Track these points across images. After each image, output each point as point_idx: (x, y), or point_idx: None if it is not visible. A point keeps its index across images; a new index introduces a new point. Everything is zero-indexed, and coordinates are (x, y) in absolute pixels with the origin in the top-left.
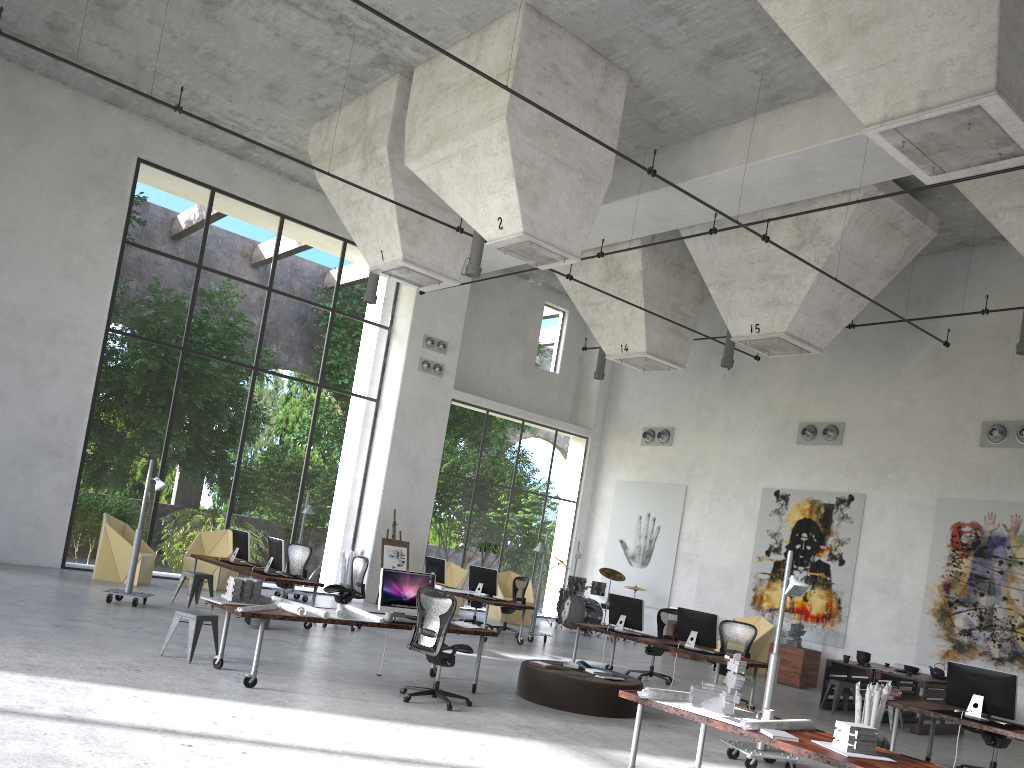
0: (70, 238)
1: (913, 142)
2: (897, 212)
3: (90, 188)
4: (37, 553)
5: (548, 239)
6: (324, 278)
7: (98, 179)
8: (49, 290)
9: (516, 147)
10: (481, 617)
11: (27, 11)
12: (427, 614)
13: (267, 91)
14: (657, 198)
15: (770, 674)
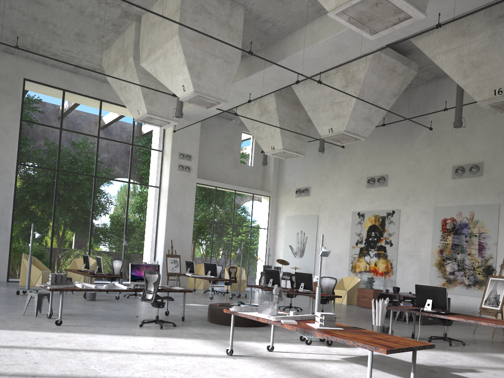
0: None
1: (354, 17)
2: (393, 63)
3: (1, 95)
4: None
5: (208, 93)
6: (146, 132)
7: (4, 90)
8: None
9: (185, 48)
10: (221, 289)
11: None
12: (148, 283)
13: (77, 37)
14: (274, 69)
15: (316, 297)
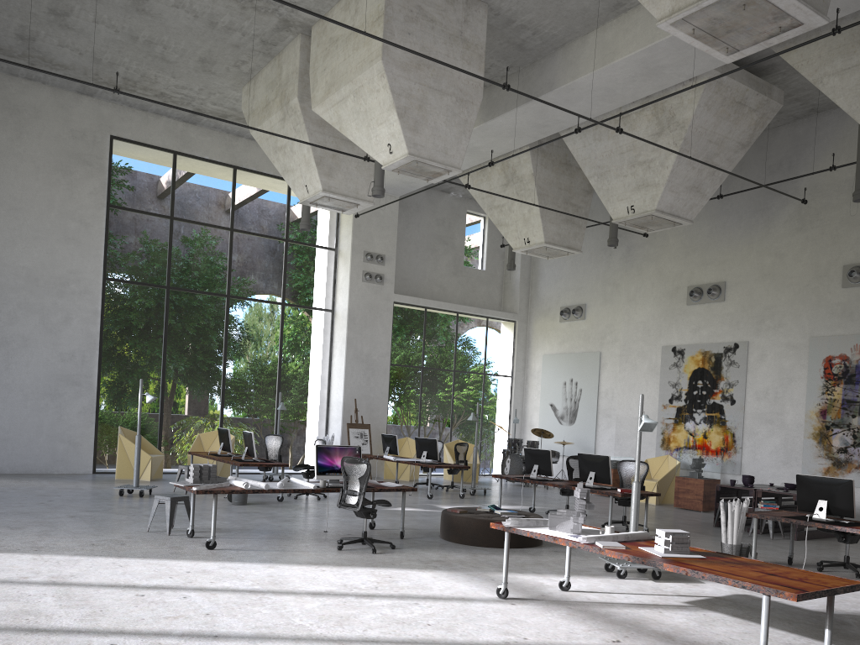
0: (65, 208)
1: (702, 28)
2: (742, 91)
3: (75, 166)
4: (72, 463)
5: (431, 156)
6: (295, 215)
7: (81, 157)
8: (54, 253)
9: (393, 82)
10: (438, 480)
11: (0, 28)
12: (350, 478)
13: (200, 65)
14: (533, 108)
15: (633, 499)
